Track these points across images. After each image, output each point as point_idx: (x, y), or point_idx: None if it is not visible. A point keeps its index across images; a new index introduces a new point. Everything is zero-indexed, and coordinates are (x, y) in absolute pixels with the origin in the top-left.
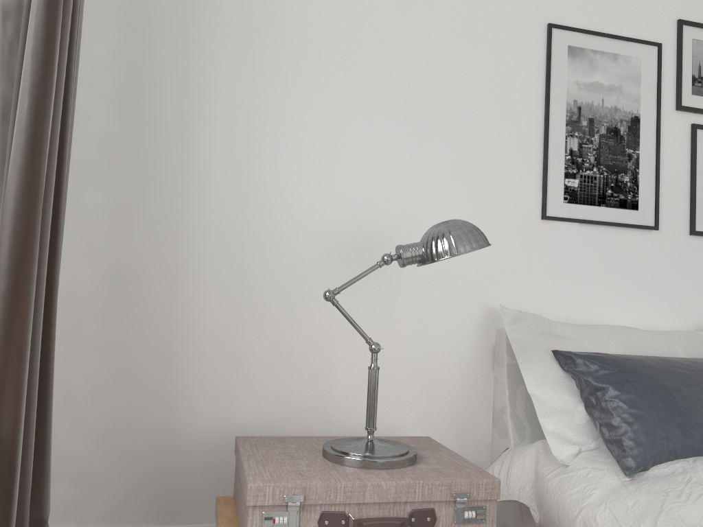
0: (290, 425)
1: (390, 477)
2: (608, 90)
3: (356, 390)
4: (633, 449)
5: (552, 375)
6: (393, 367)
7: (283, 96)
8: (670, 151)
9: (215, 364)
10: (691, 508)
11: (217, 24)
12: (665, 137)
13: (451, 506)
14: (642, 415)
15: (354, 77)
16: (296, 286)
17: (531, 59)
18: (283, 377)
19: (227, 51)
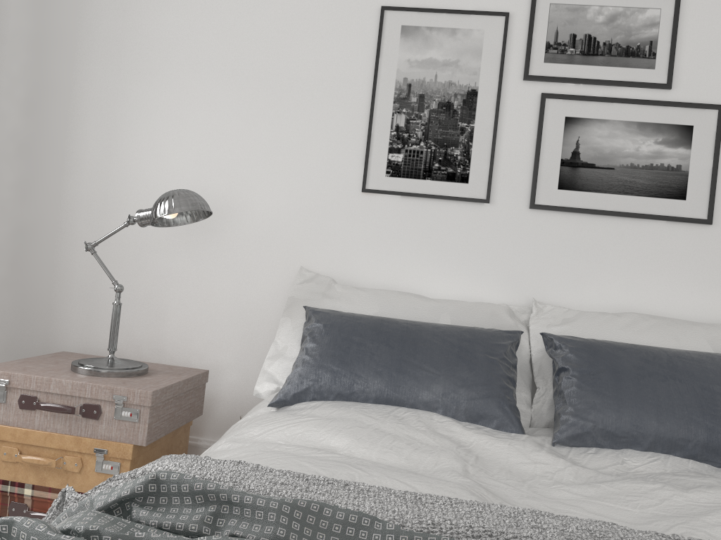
0: (132, 352)
1: (77, 379)
2: (442, 65)
3: (185, 331)
4: (284, 386)
5: (297, 327)
6: (215, 315)
7: (140, 92)
8: (512, 123)
9: (81, 300)
10: (258, 428)
11: (94, 39)
12: (507, 109)
13: (113, 406)
14: (308, 360)
15: (197, 73)
16: (142, 244)
17: (362, 42)
18: (129, 315)
19: (100, 60)
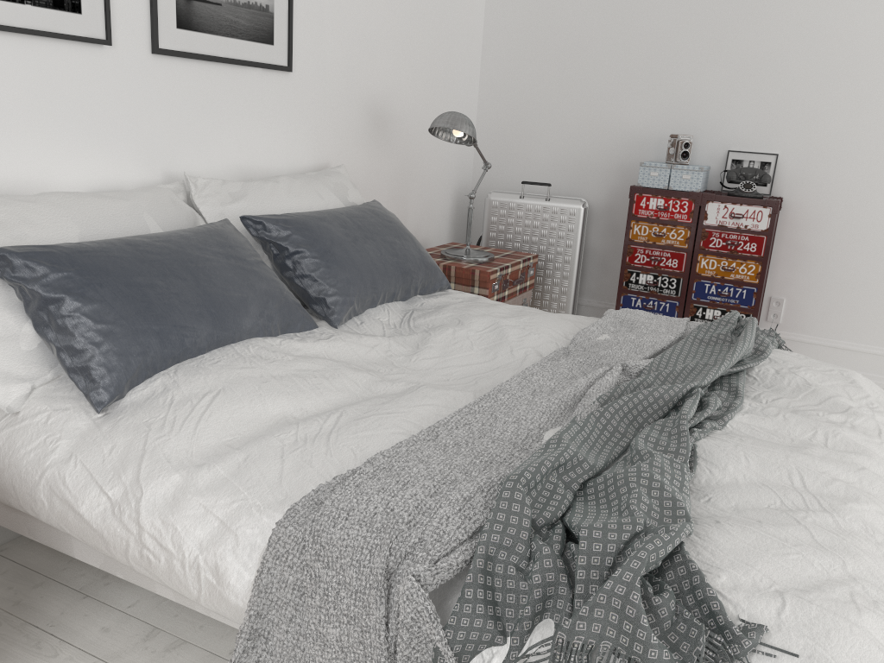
0: None
1: None
2: None
3: None
4: (104, 377)
5: None
6: None
7: None
8: None
9: None
10: (177, 440)
11: None
12: None
13: None
14: (113, 330)
15: None
16: None
17: None
18: None
19: None
